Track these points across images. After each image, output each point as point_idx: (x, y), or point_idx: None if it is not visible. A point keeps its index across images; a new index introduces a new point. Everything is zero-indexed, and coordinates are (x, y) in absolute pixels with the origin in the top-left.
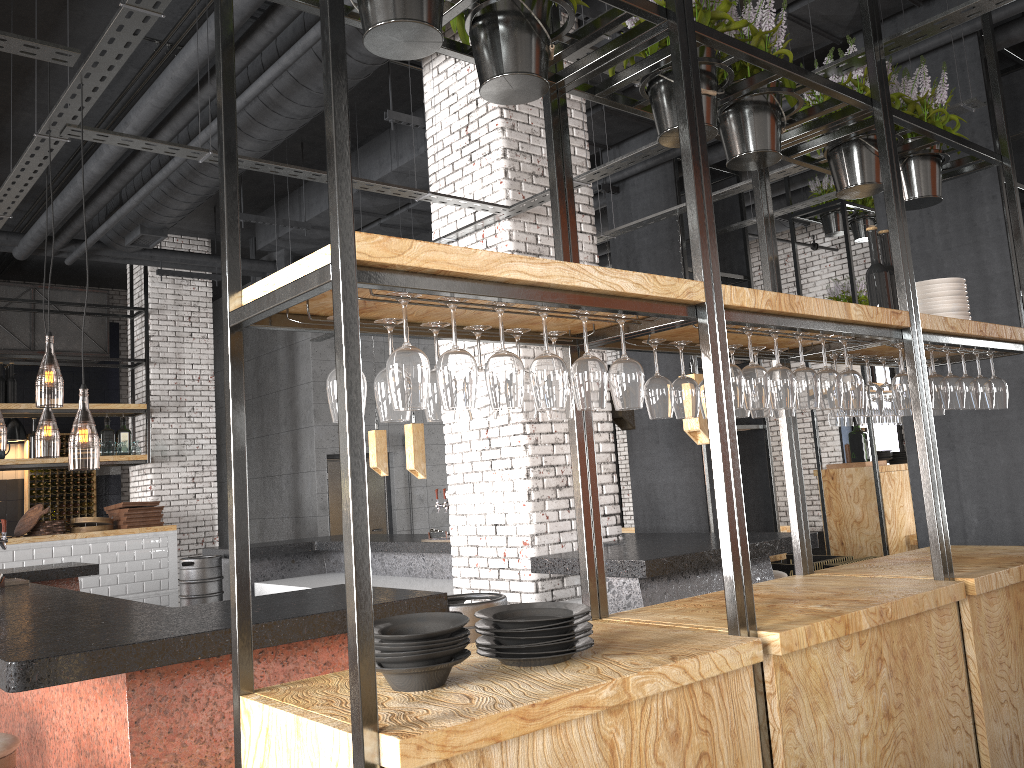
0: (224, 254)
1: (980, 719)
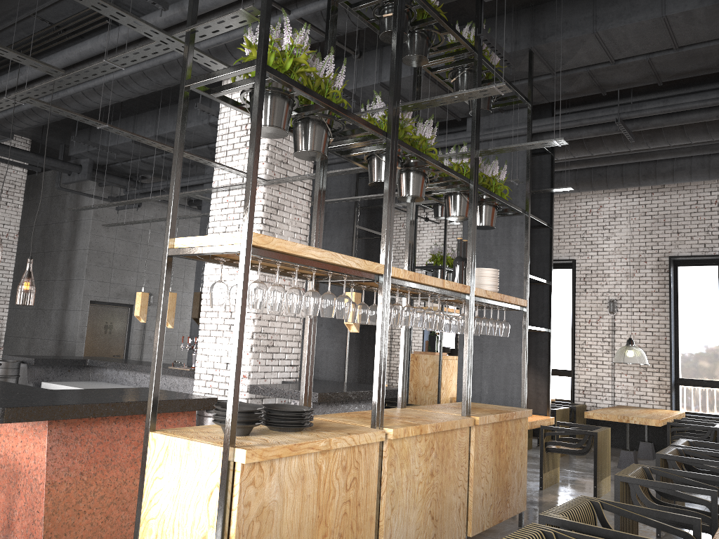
0: (169, 219)
1: (471, 483)
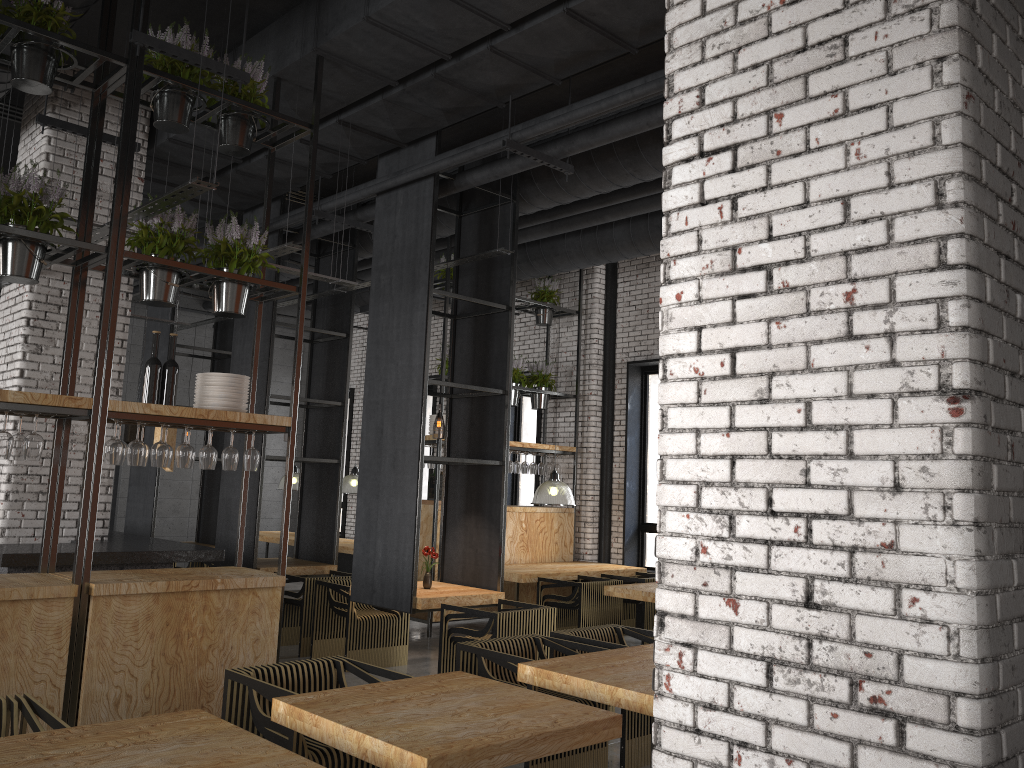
0: None
1: (83, 679)
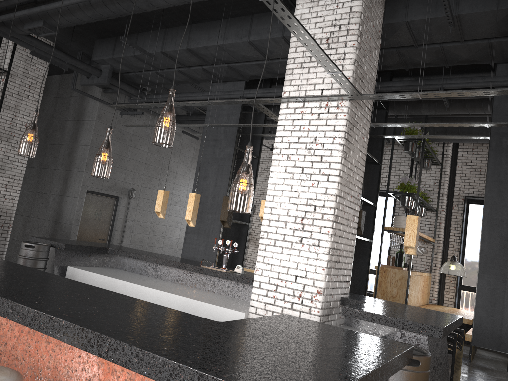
0: None
1: None
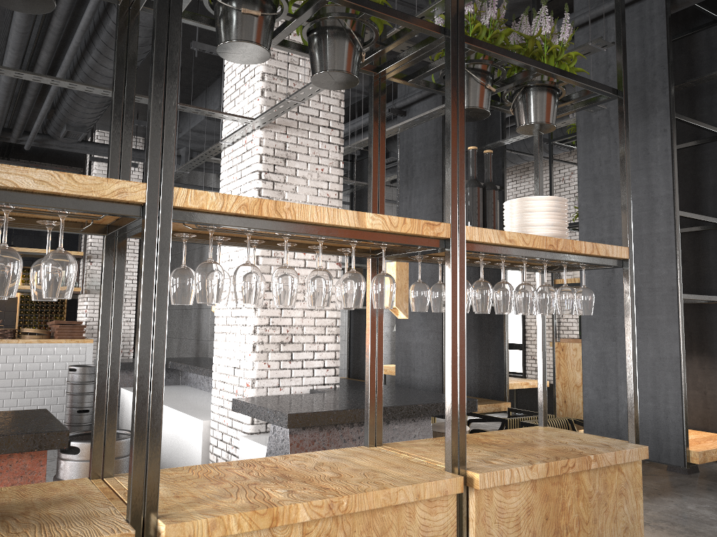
0: None
1: None
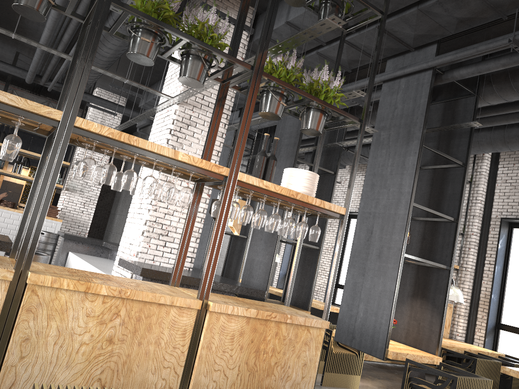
0: None
1: (194, 371)
